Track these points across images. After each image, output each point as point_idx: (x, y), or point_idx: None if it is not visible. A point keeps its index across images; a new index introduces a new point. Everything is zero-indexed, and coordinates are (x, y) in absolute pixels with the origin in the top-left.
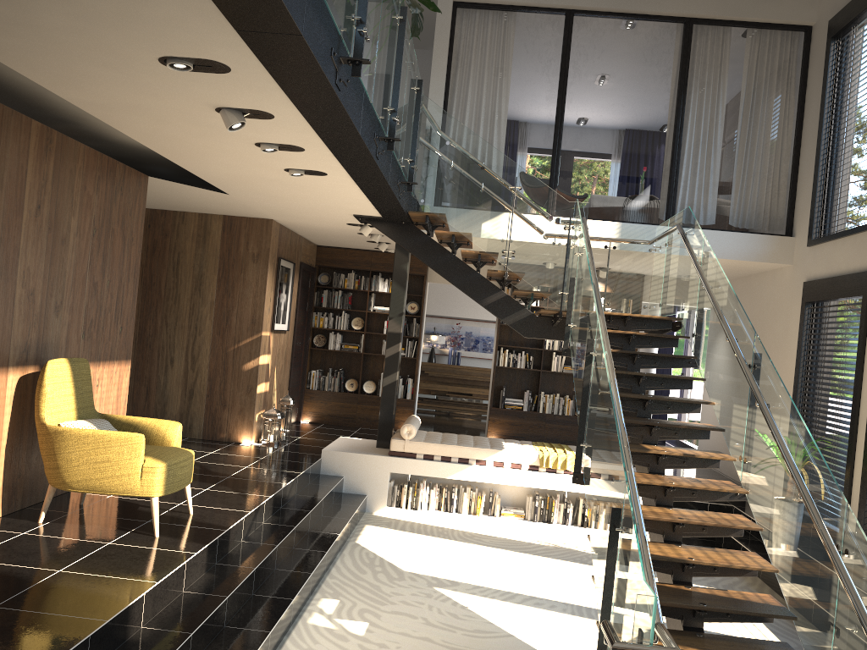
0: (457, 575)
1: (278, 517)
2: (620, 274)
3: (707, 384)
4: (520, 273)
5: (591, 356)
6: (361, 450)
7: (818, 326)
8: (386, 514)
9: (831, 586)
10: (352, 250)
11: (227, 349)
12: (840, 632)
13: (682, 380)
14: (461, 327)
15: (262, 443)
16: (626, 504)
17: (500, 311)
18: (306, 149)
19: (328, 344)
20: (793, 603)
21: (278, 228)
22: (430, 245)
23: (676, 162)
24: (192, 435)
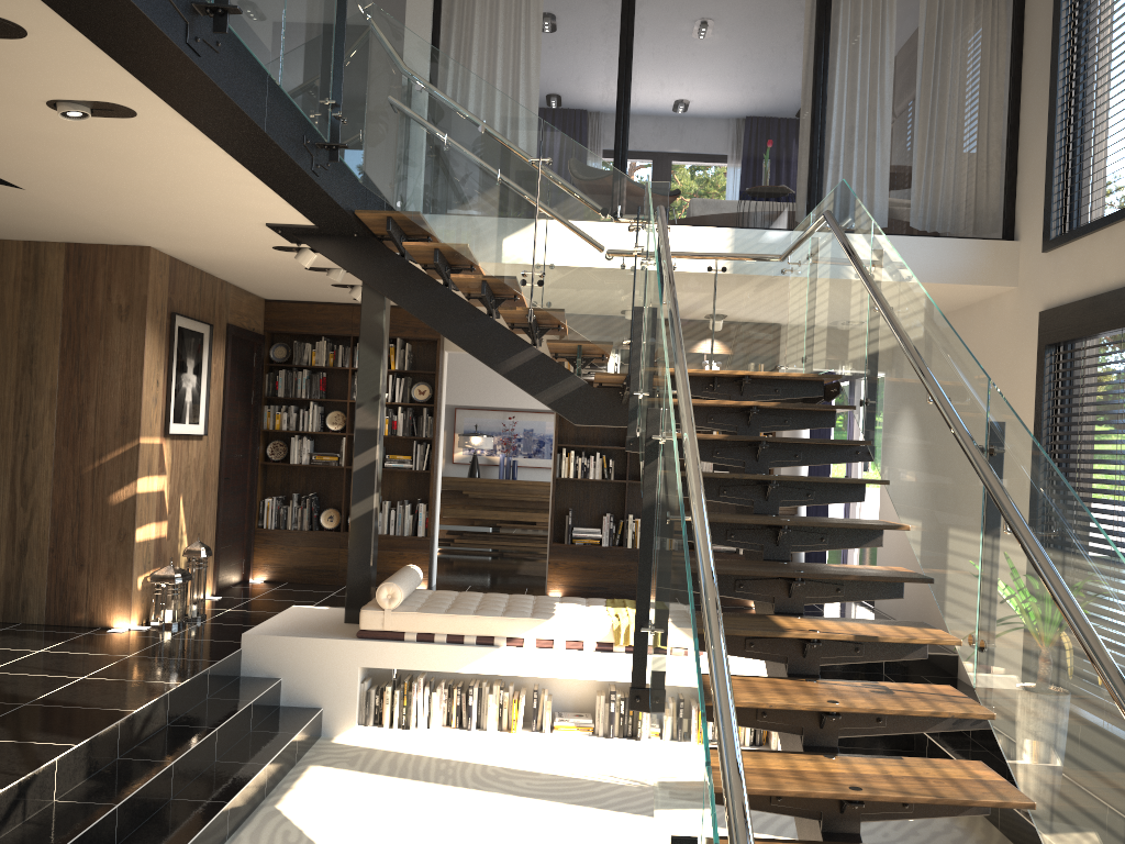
0: None
1: (97, 783)
2: (735, 314)
3: (893, 491)
4: (555, 311)
5: (656, 445)
6: (313, 631)
7: (1067, 384)
8: (357, 739)
9: None
10: (321, 304)
11: (82, 470)
12: None
13: (846, 485)
14: (516, 422)
15: (151, 626)
16: (706, 830)
17: (532, 382)
18: (27, 27)
19: (291, 455)
20: None
21: (166, 264)
22: (406, 274)
23: (820, 127)
24: (28, 618)
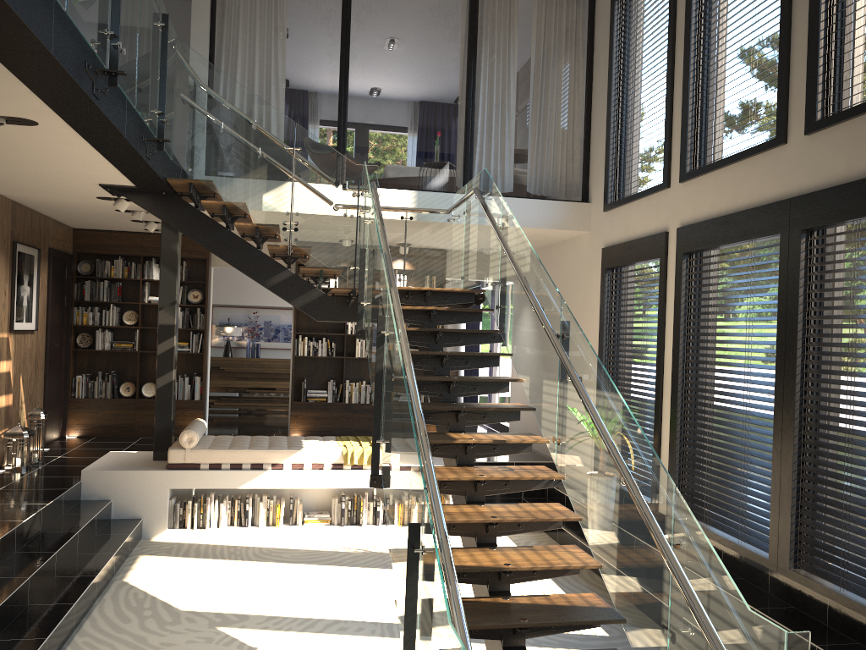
0: (248, 607)
1: (8, 567)
2: (419, 247)
3: (514, 360)
4: (306, 248)
5: (383, 336)
6: (132, 466)
7: (618, 292)
8: (168, 538)
9: (663, 583)
10: (118, 232)
11: None
12: (676, 637)
13: (489, 357)
14: (258, 316)
15: (5, 470)
16: (425, 517)
17: (288, 293)
18: None
19: (95, 343)
20: (621, 603)
21: (9, 206)
22: (200, 220)
23: (471, 126)
24: None
